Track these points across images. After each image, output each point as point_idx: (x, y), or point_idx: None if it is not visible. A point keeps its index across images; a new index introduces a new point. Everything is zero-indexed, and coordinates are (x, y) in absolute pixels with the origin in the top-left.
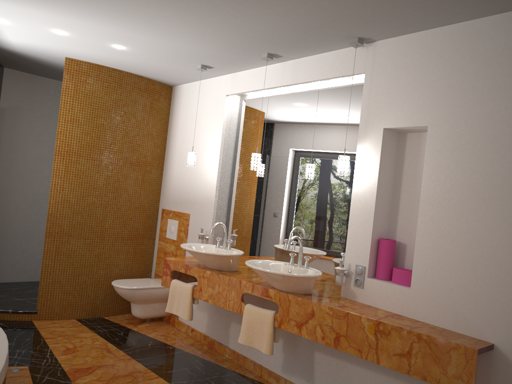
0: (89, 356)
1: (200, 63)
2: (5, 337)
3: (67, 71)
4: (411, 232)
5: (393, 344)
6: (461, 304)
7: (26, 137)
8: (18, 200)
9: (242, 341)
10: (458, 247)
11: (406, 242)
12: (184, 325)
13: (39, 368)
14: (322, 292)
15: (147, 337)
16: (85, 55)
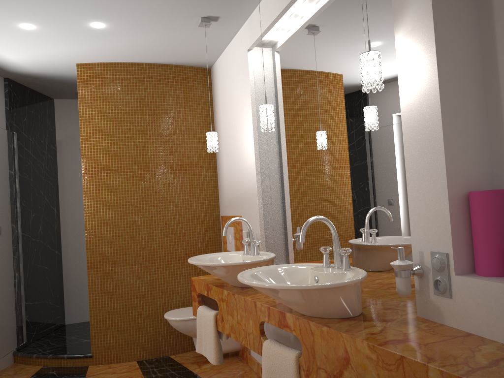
0: None
1: (198, 15)
2: None
3: (80, 78)
4: None
5: None
6: None
7: None
8: None
9: None
10: None
11: None
12: (254, 362)
13: None
14: (385, 310)
15: None
16: (87, 54)
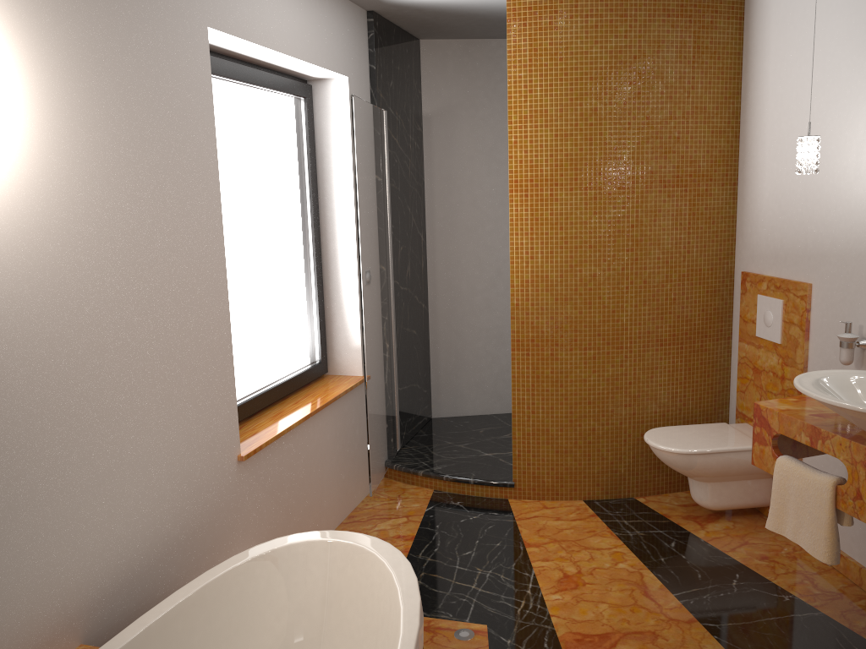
0: (606, 602)
1: None
2: (416, 608)
3: (512, 14)
4: None
5: None
6: None
7: (470, 160)
8: (472, 274)
9: None
10: None
11: None
12: None
13: (512, 621)
14: None
15: (727, 559)
16: None
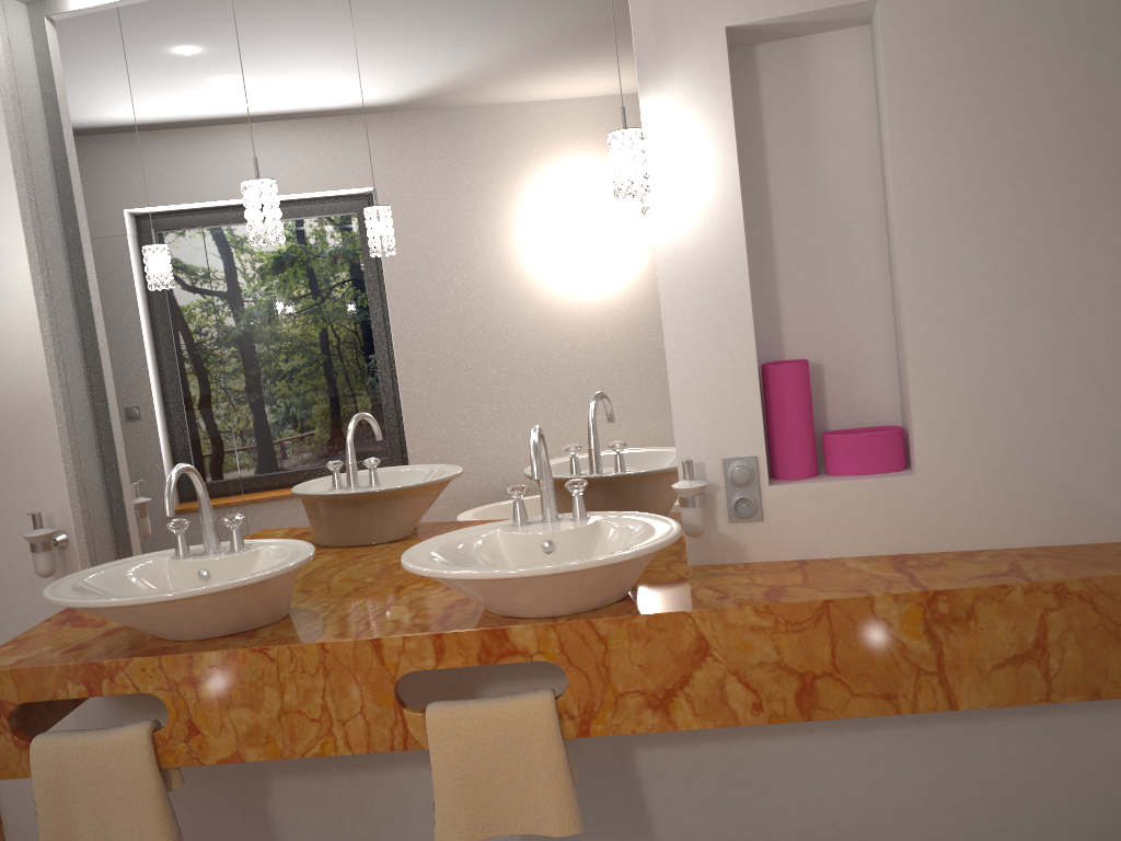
0: None
1: None
2: None
3: None
4: (829, 328)
5: (990, 638)
6: (1074, 471)
7: None
8: None
9: (455, 834)
10: (1037, 325)
11: (821, 359)
12: None
13: None
14: None
15: None
16: None
